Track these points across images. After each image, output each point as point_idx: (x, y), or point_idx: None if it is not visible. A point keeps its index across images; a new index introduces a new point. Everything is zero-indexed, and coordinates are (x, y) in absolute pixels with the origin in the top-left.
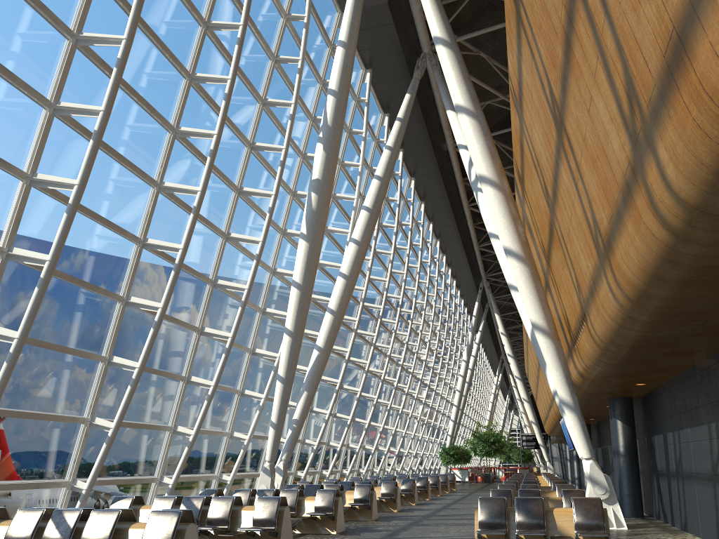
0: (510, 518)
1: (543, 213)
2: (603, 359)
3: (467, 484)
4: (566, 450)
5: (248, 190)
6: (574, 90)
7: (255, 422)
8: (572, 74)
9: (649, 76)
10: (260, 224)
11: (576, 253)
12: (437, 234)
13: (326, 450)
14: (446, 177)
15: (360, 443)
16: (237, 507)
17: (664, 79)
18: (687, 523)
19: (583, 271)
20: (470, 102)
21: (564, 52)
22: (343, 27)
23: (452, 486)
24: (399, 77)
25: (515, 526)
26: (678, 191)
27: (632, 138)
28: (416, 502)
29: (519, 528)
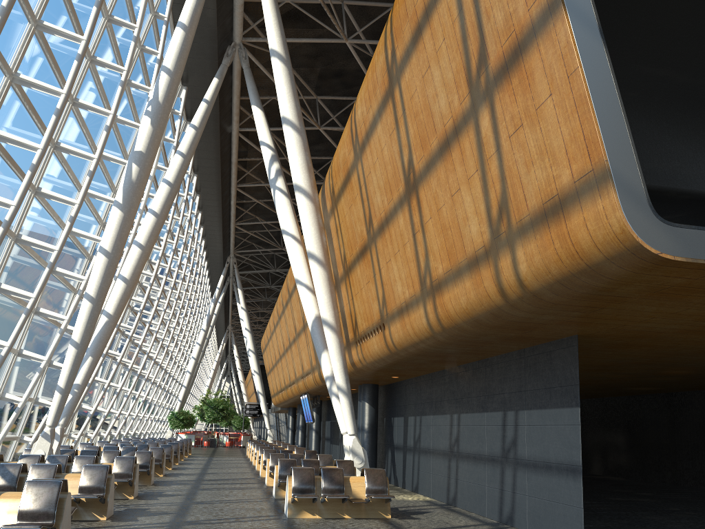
0: (317, 485)
1: (358, 235)
2: (387, 359)
3: (195, 448)
4: (289, 420)
5: (67, 147)
6: (441, 175)
7: (33, 385)
8: (443, 164)
9: (525, 207)
10: (65, 180)
11: (393, 278)
12: (200, 206)
13: (76, 413)
14: (223, 157)
15: (110, 406)
16: (59, 475)
17: (538, 216)
18: (418, 486)
19: (395, 293)
20: (297, 118)
21: (439, 146)
22: (186, 10)
23: (188, 450)
24: (207, 58)
25: (320, 491)
26: (524, 279)
27: (494, 233)
28: (172, 466)
29: (324, 492)
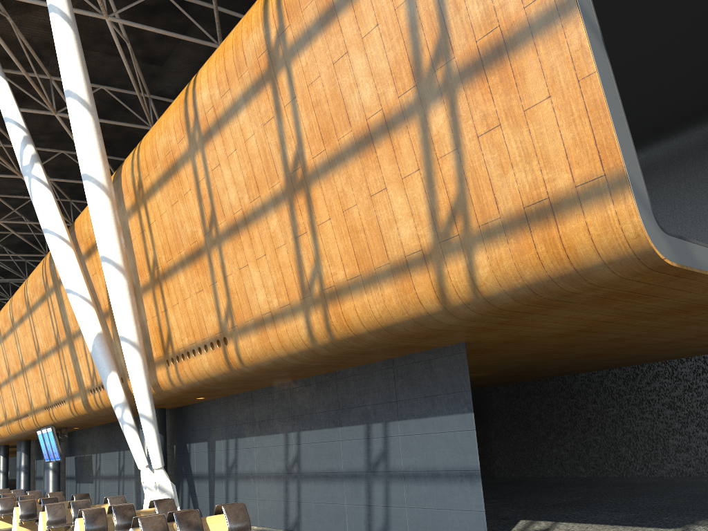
0: None
1: (186, 237)
2: (220, 378)
3: None
4: (0, 462)
5: None
6: (354, 172)
7: None
8: (359, 161)
9: (495, 210)
10: None
11: (250, 286)
12: None
13: None
14: None
15: None
16: None
17: (515, 220)
18: None
19: (253, 303)
20: (87, 93)
21: (355, 141)
22: None
23: None
24: None
25: None
26: (480, 285)
27: (440, 237)
28: None
29: None
